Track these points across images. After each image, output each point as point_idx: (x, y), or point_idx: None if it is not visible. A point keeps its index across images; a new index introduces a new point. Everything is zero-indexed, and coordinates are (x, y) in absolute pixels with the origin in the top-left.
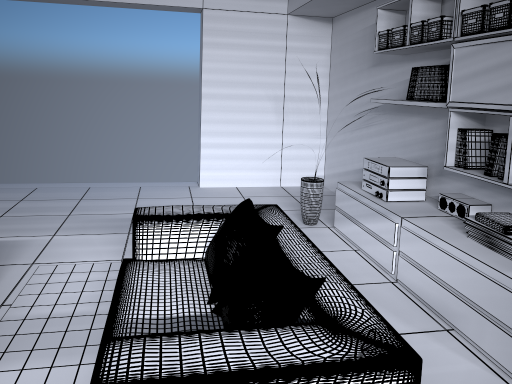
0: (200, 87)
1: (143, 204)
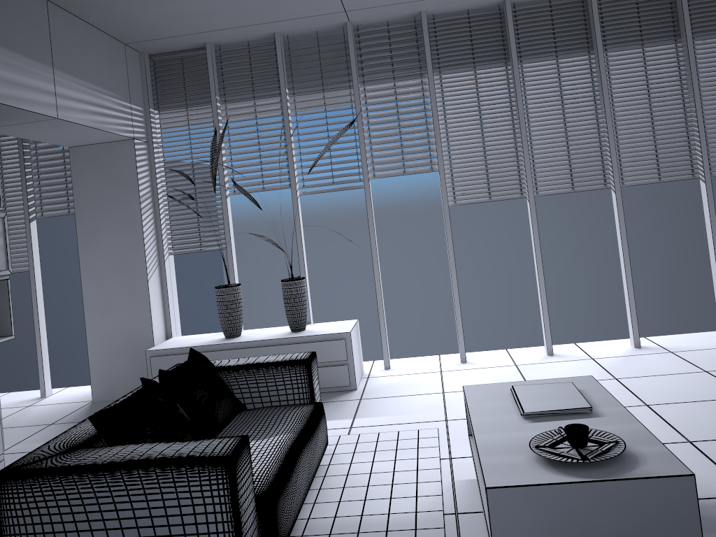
0: None
1: None
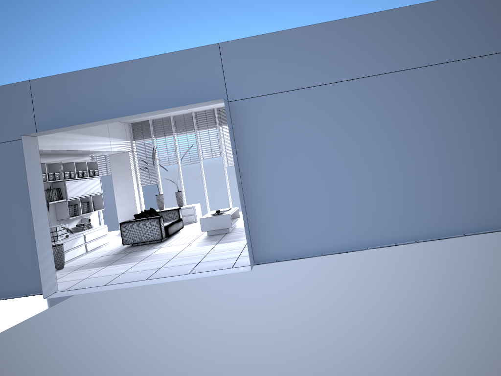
0: (38, 203)
1: (124, 269)
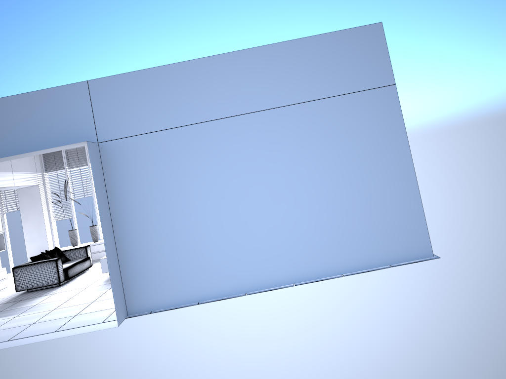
0: None
1: None
